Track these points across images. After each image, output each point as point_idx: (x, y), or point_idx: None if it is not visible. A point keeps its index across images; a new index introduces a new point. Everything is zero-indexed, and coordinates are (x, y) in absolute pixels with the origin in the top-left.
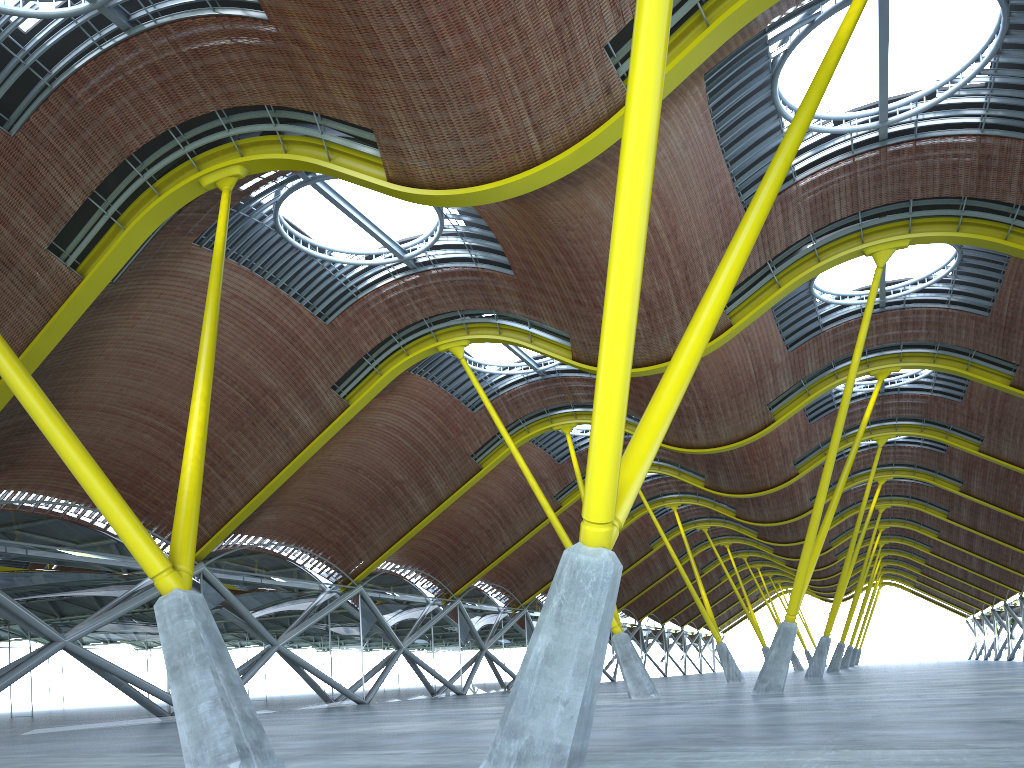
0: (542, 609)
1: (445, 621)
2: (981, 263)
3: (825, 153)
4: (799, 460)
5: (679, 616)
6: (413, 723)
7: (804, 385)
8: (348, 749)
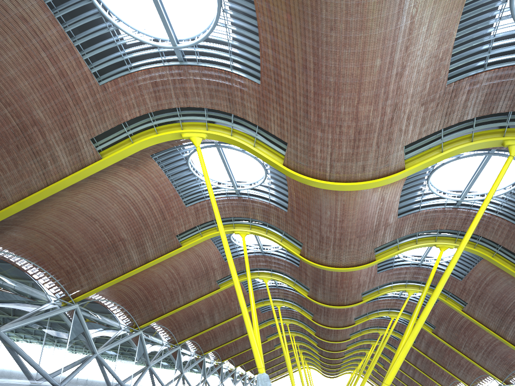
0: None
1: (129, 342)
2: None
3: (510, 56)
4: (364, 293)
5: (254, 369)
6: None
7: (398, 242)
8: None
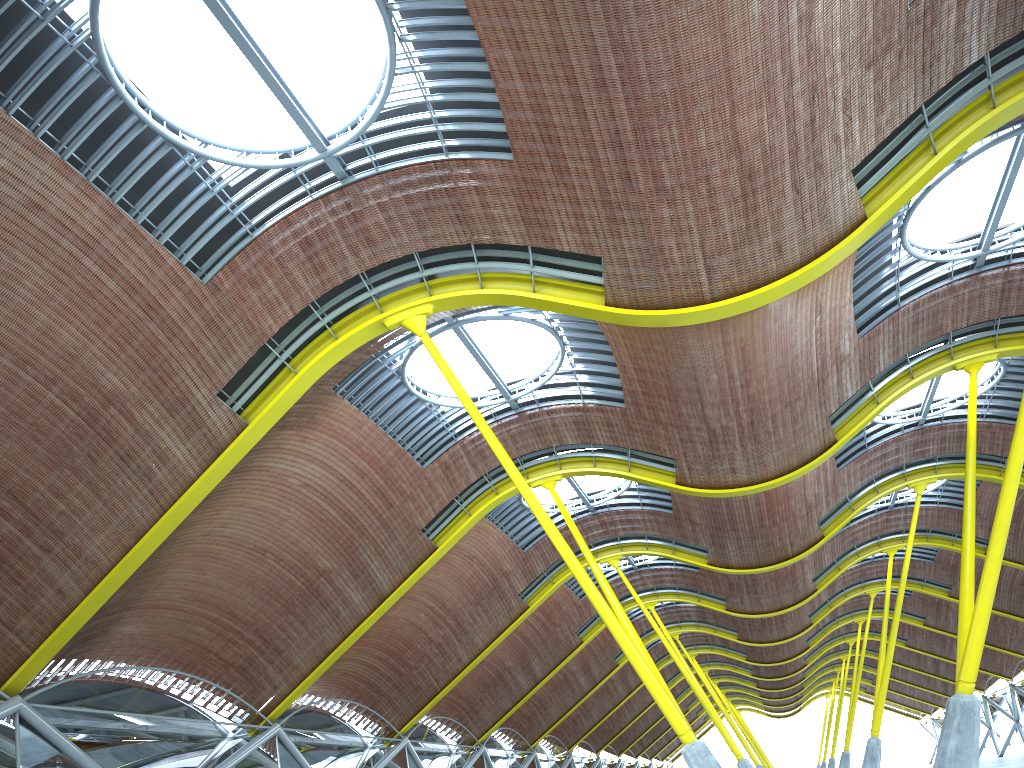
0: None
1: (391, 767)
2: None
3: None
4: (822, 520)
5: (632, 746)
6: None
7: (873, 389)
8: None
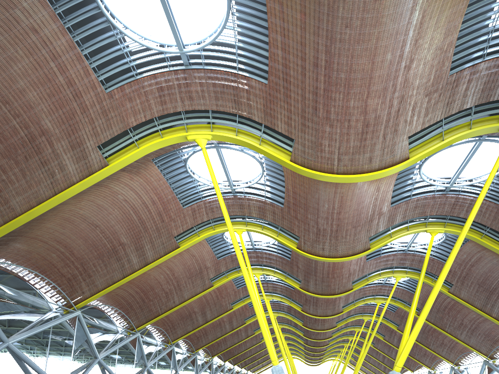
0: None
1: (128, 345)
2: None
3: None
4: (354, 281)
5: (241, 362)
6: None
7: (390, 230)
8: None
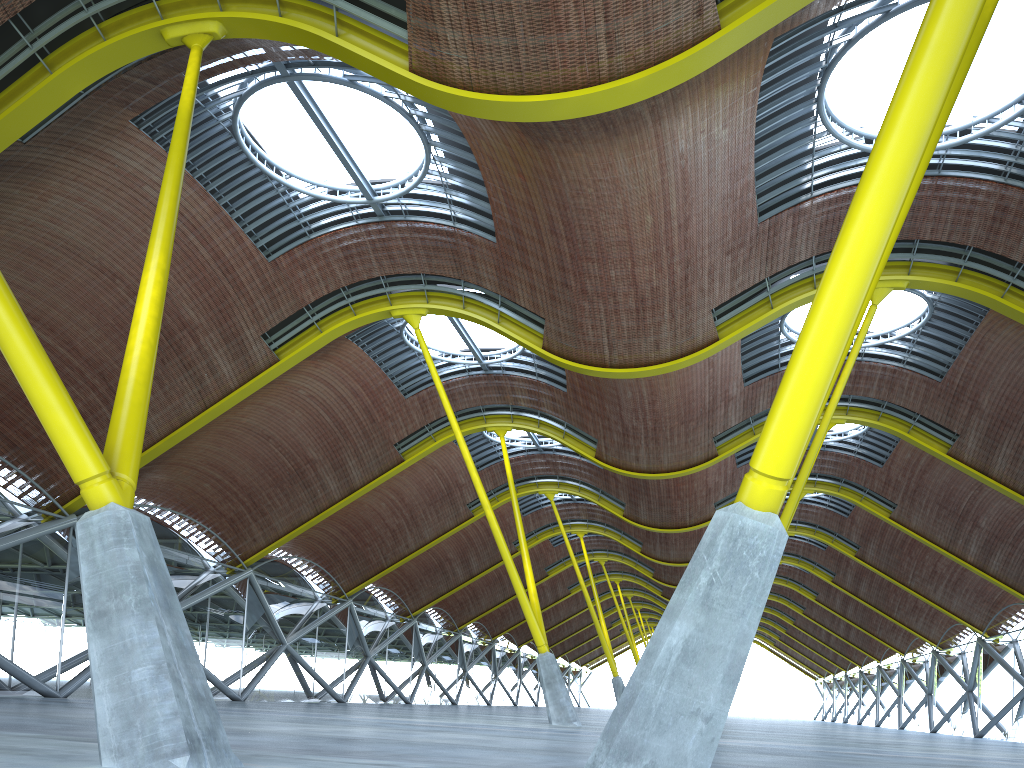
0: (678, 587)
1: (334, 621)
2: (948, 326)
3: (846, 173)
4: (719, 502)
5: (555, 647)
6: (338, 727)
7: (752, 423)
8: (304, 752)
